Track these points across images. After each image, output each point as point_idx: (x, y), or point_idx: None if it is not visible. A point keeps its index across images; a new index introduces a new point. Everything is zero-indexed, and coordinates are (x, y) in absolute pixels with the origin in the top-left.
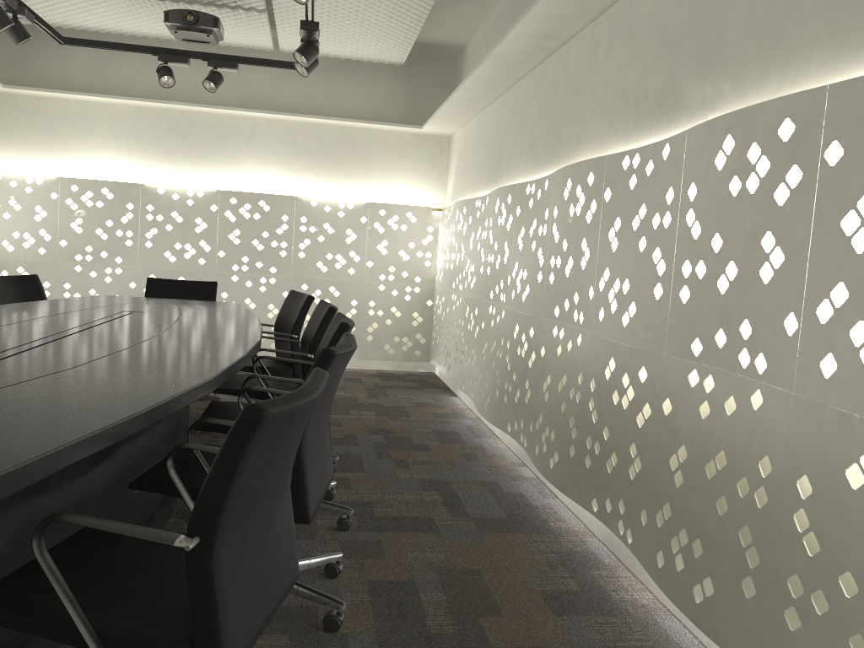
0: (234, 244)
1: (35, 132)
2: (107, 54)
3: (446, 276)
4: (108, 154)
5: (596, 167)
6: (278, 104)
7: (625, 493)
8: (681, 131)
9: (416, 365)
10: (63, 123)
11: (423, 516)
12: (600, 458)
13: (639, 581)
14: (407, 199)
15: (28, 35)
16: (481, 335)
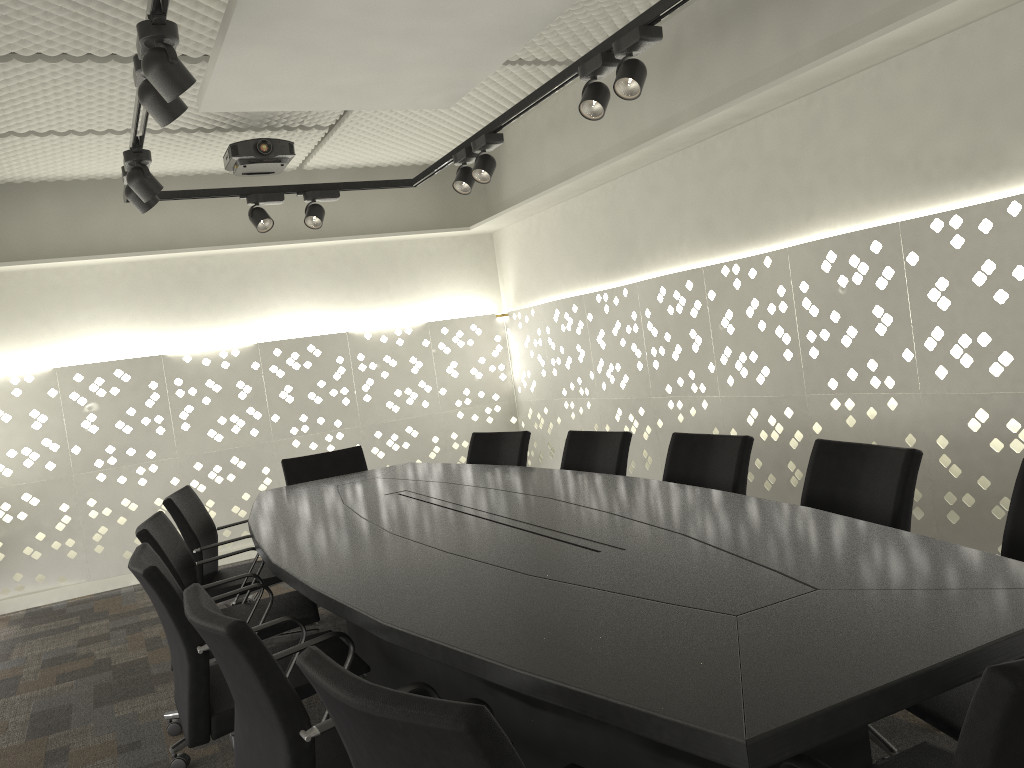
0: (288, 403)
1: (5, 317)
2: (81, 205)
3: (546, 384)
4: (106, 328)
5: (883, 235)
6: (299, 230)
7: None
8: (1015, 188)
9: None
10: (40, 300)
11: None
12: (977, 509)
13: None
14: (462, 310)
15: (157, 198)
16: (659, 434)
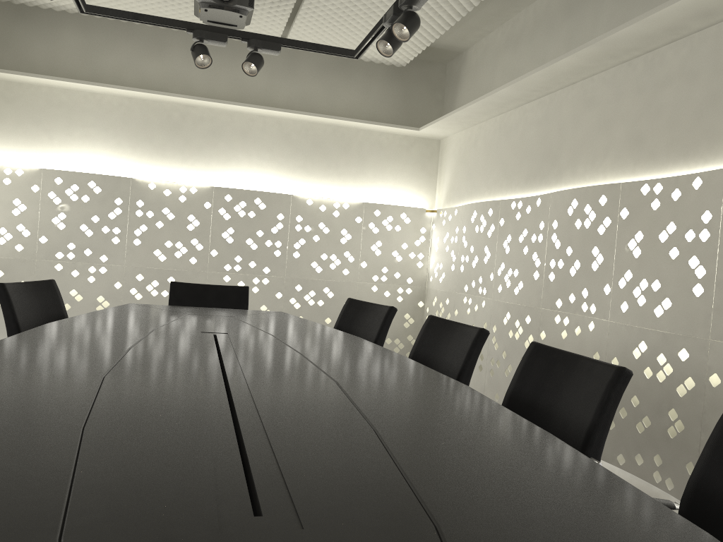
0: (228, 243)
1: (15, 120)
2: (97, 42)
3: (452, 278)
4: (94, 146)
5: None
6: (273, 101)
7: None
8: None
9: None
10: (47, 112)
11: None
12: None
13: None
14: (398, 200)
15: None
16: None
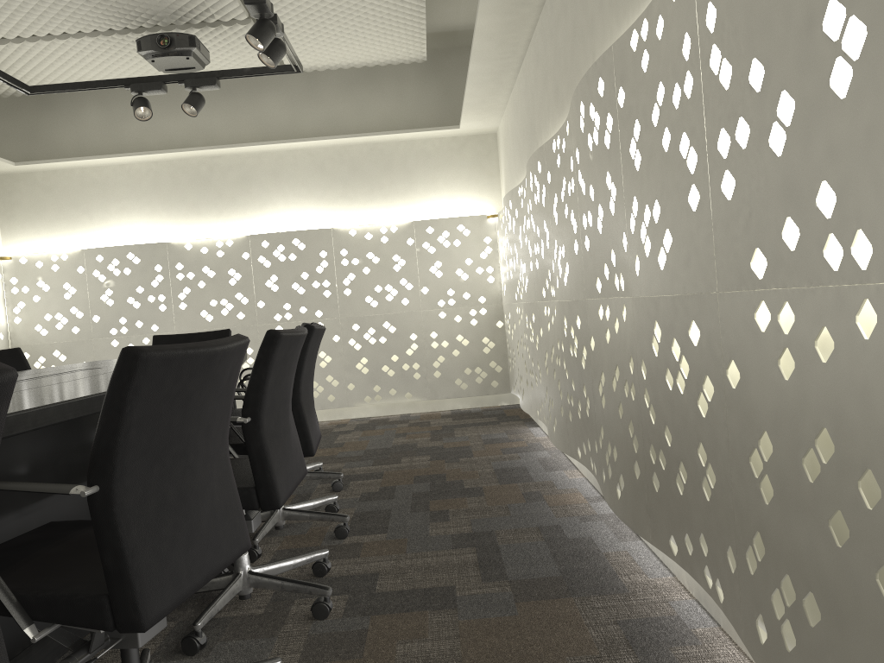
0: (273, 291)
1: (56, 207)
2: (117, 113)
3: (508, 288)
4: (131, 218)
5: (603, 68)
6: (300, 132)
7: (704, 523)
8: None
9: (497, 399)
10: (83, 193)
11: (442, 586)
12: (668, 475)
13: (749, 661)
14: (458, 211)
15: None
16: (541, 345)
